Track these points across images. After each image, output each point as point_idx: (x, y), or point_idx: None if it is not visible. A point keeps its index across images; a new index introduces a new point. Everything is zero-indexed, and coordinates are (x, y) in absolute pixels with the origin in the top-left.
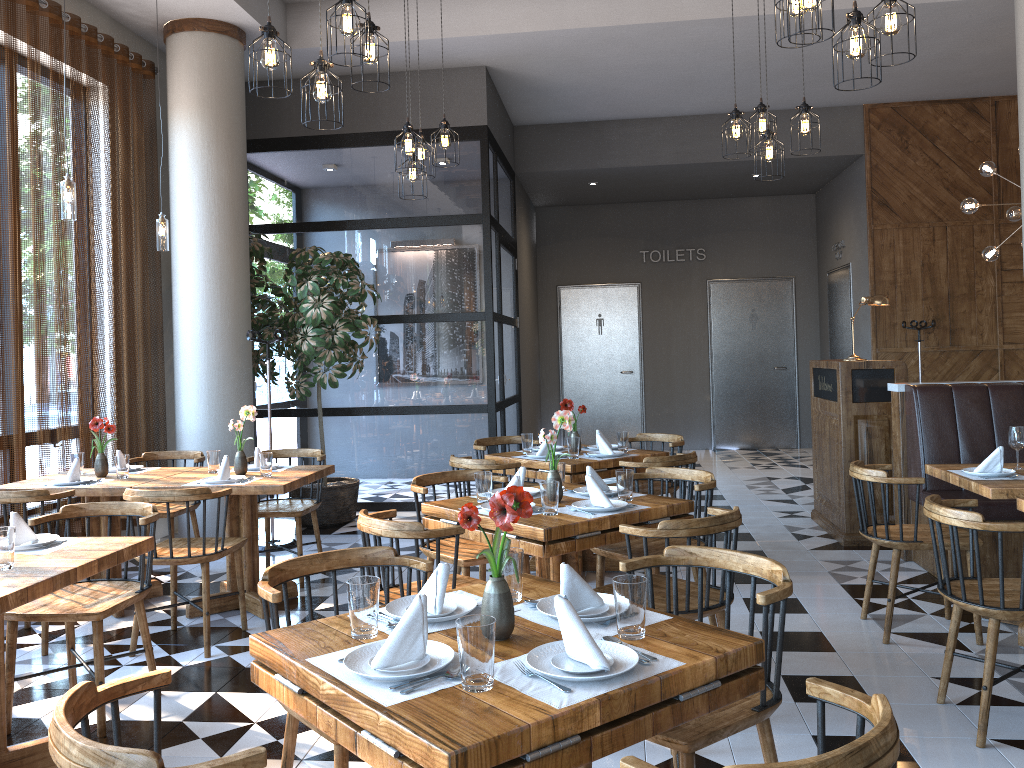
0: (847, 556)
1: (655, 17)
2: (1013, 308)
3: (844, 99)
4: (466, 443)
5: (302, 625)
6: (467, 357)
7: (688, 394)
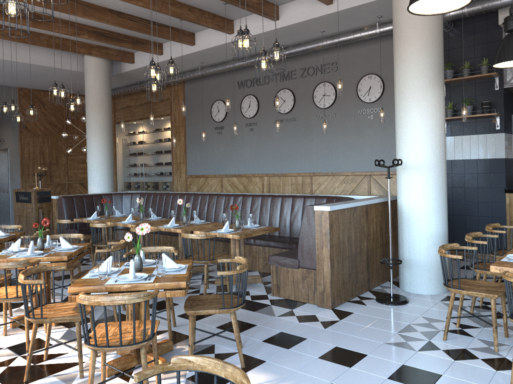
0: None
1: None
2: (71, 168)
3: (11, 84)
4: None
5: None
6: None
7: None
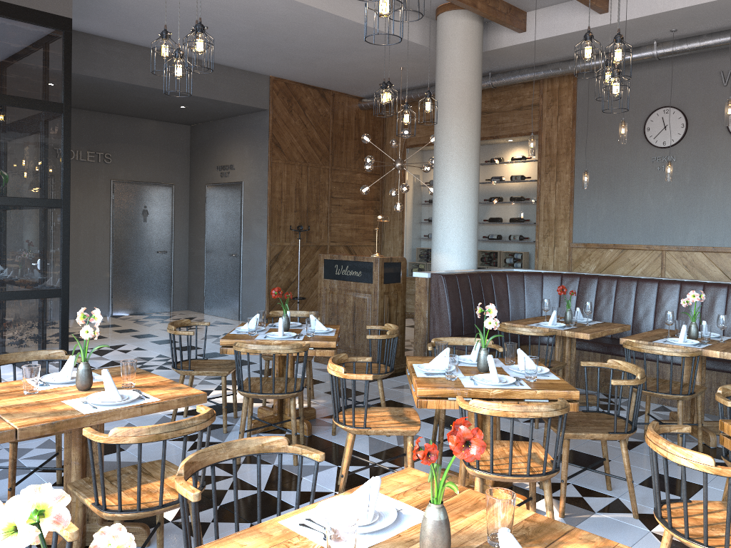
0: (395, 383)
1: None
2: (335, 221)
3: (266, 70)
4: (36, 328)
5: None
6: (41, 243)
7: (92, 272)
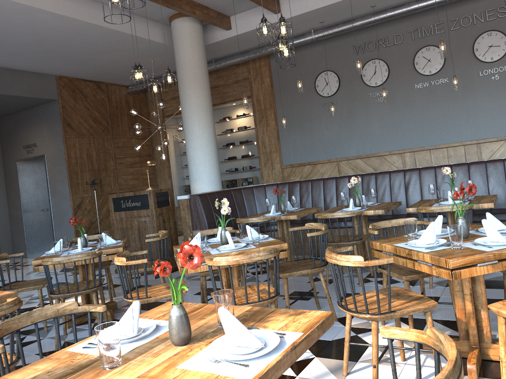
0: (175, 275)
1: (29, 2)
2: (120, 174)
3: (52, 70)
4: None
5: (437, 255)
6: None
7: None
